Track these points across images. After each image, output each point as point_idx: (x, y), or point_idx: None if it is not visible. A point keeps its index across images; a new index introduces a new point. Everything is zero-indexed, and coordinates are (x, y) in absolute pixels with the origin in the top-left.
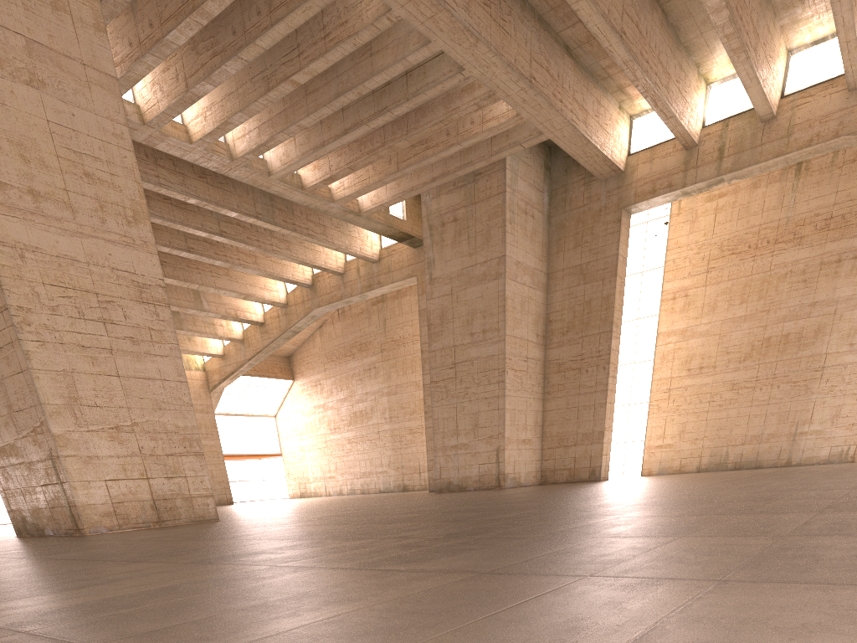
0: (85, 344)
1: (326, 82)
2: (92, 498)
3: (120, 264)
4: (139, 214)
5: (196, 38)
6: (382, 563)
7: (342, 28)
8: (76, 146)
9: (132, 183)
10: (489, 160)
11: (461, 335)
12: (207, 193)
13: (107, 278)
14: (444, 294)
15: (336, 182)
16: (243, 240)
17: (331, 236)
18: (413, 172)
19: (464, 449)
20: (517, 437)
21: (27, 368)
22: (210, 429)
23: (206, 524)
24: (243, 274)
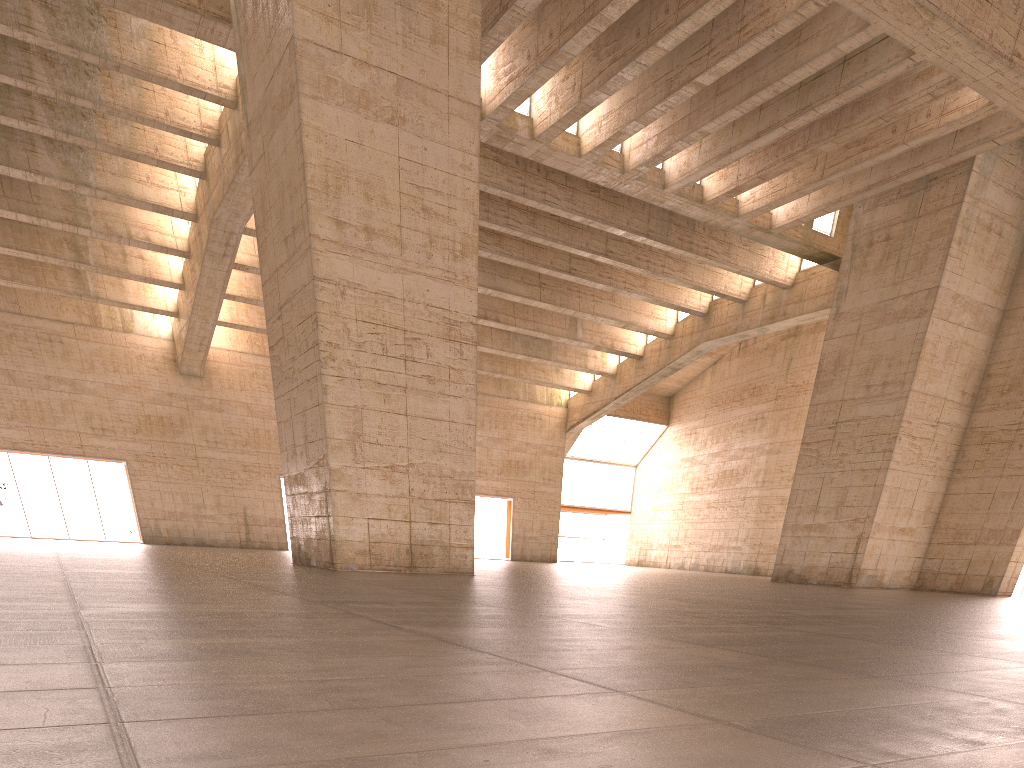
0: (381, 381)
1: (741, 79)
2: (351, 535)
3: (435, 300)
4: (468, 248)
5: (600, 42)
6: (417, 623)
7: (761, 18)
8: (420, 181)
9: (468, 216)
10: (946, 161)
11: (854, 387)
12: (595, 209)
13: (419, 315)
14: (848, 333)
15: (747, 192)
16: (629, 261)
17: (735, 256)
18: (840, 179)
19: (819, 531)
20: (893, 524)
21: (322, 402)
22: (554, 475)
23: (451, 576)
24: (630, 298)
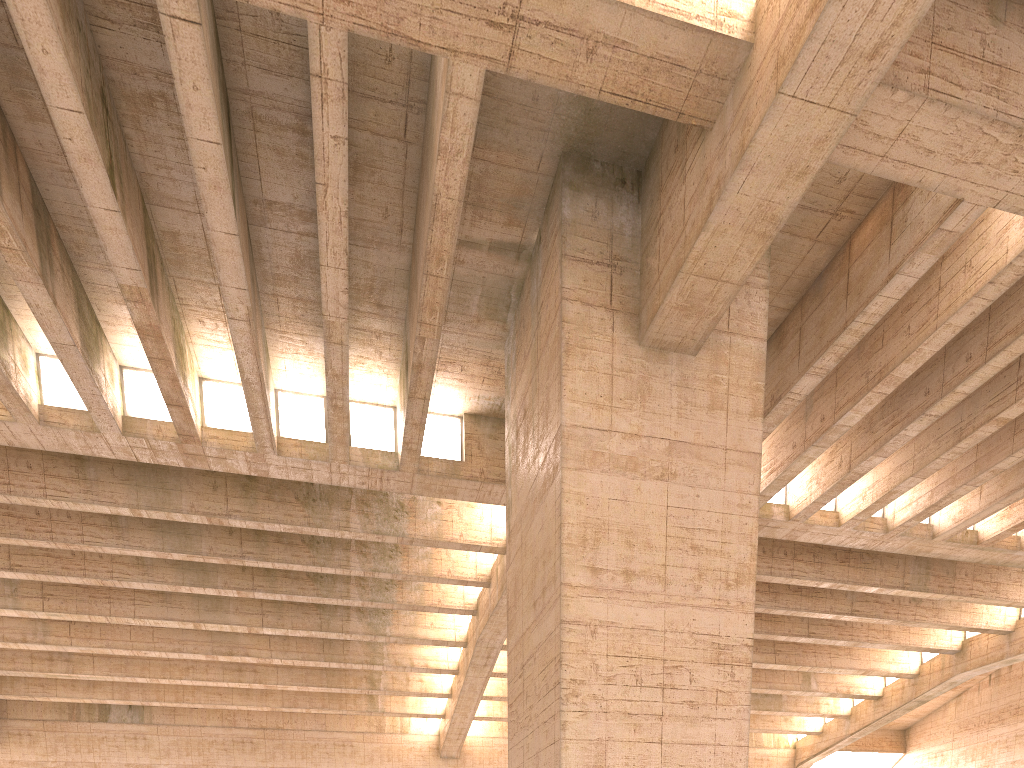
0: (632, 711)
1: None
2: None
3: (702, 627)
4: (743, 576)
5: (874, 419)
6: None
7: None
8: (690, 523)
9: (745, 547)
10: None
11: None
12: (846, 575)
13: (682, 643)
14: None
15: None
16: (877, 615)
17: (1005, 591)
18: None
19: None
20: None
21: (558, 738)
22: None
23: None
24: (869, 651)
